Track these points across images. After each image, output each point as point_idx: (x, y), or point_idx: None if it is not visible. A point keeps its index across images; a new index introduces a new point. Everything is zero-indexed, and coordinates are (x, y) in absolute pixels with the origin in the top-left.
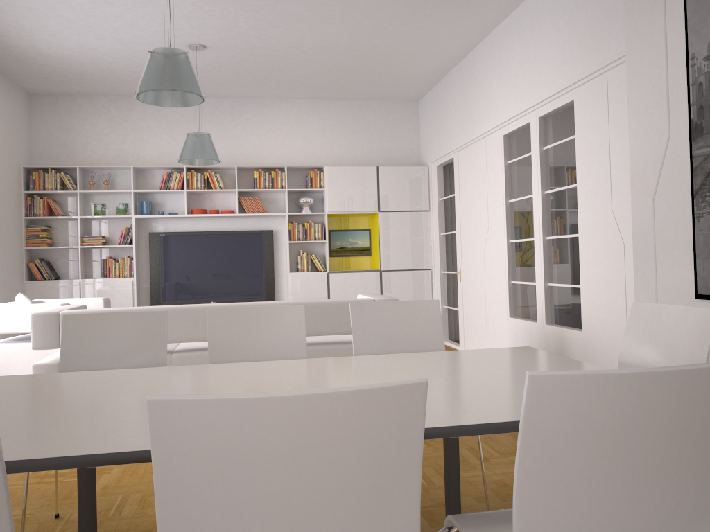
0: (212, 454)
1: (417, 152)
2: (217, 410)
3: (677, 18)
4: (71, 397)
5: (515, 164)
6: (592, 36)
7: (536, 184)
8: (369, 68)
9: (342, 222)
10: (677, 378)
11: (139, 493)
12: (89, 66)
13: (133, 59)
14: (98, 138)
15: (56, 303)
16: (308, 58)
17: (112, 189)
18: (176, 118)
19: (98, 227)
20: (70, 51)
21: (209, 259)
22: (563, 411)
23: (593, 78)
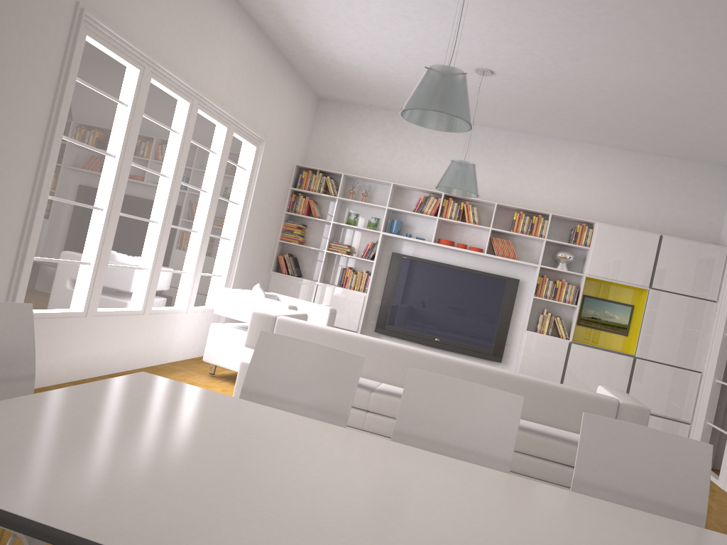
0: None
1: (716, 229)
2: None
3: None
4: (216, 443)
5: None
6: None
7: None
8: (679, 121)
9: (601, 289)
10: None
11: None
12: (376, 78)
13: (418, 76)
14: (368, 149)
15: (284, 303)
16: (606, 99)
17: (369, 202)
18: (447, 142)
19: (347, 236)
20: (361, 61)
21: (444, 293)
22: None
23: None
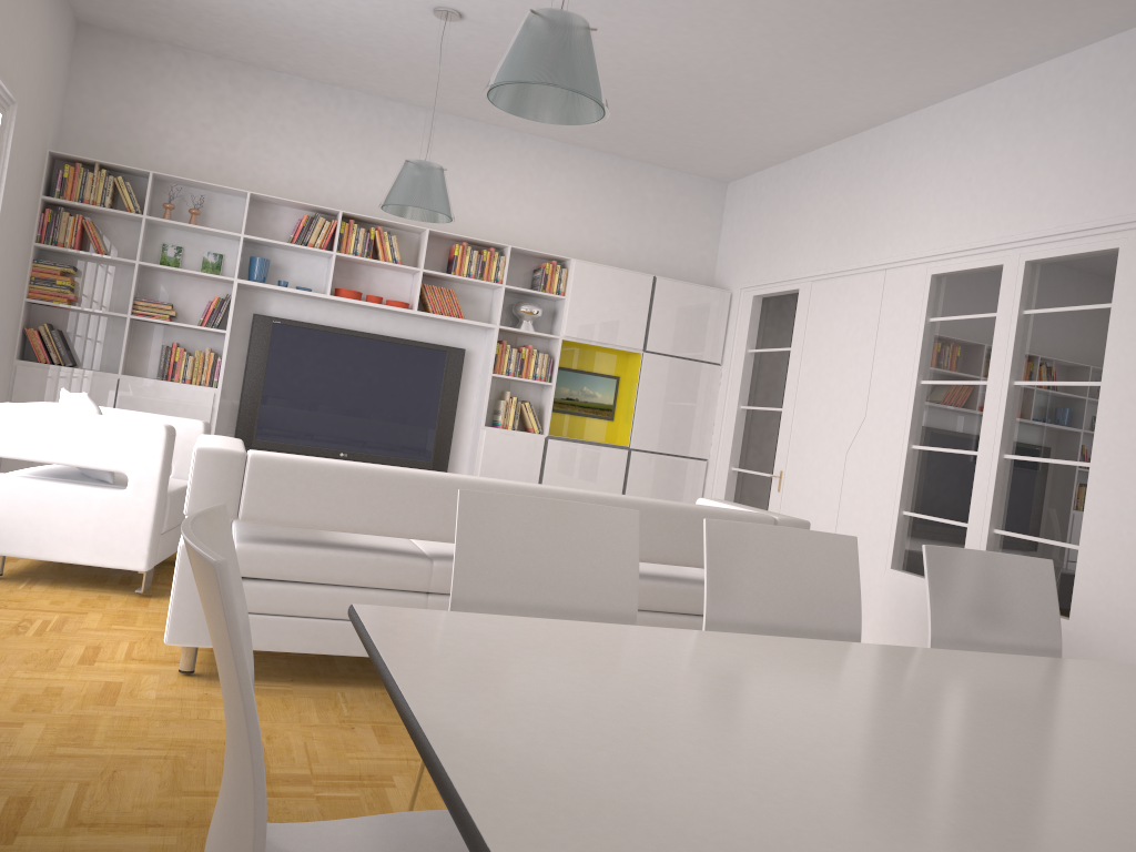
0: None
1: (710, 266)
2: None
3: None
4: (755, 707)
5: (948, 325)
6: None
7: (999, 367)
8: (698, 116)
9: (577, 357)
10: None
11: None
12: None
13: (318, 7)
14: (189, 128)
15: (154, 423)
16: (616, 77)
17: (200, 225)
18: (333, 124)
19: (163, 287)
20: None
21: (349, 379)
22: None
23: None
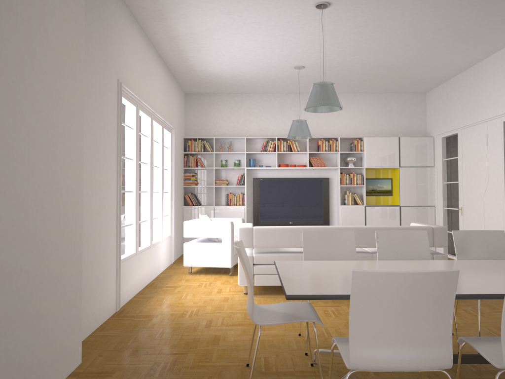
0: None
1: (424, 127)
2: None
3: None
4: None
5: None
6: None
7: None
8: (401, 76)
9: (373, 173)
10: None
11: (331, 327)
12: (229, 78)
13: (257, 74)
14: (223, 119)
15: (226, 221)
16: (365, 71)
17: (231, 151)
18: (269, 106)
19: (223, 174)
20: (223, 71)
21: (288, 195)
22: None
23: None
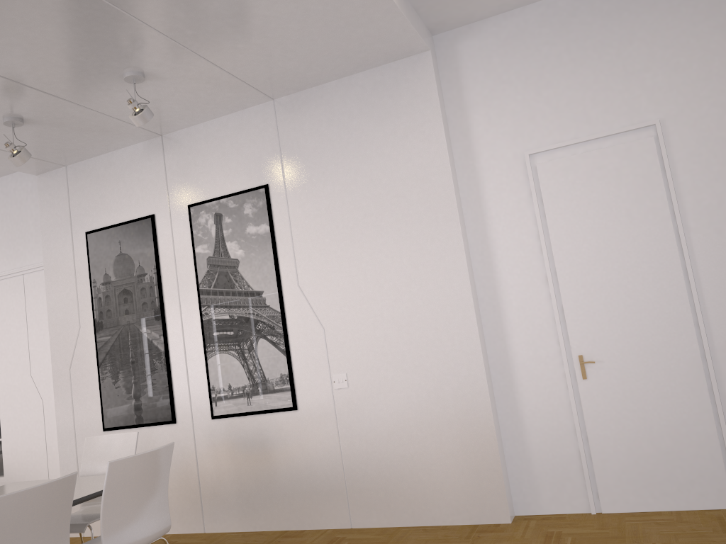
0: (2, 522)
1: None
2: (9, 499)
3: (82, 255)
4: None
5: None
6: (9, 246)
7: None
8: None
9: None
10: (154, 453)
11: None
12: None
13: None
14: None
15: None
16: None
17: None
18: None
19: None
20: None
21: None
22: (120, 474)
23: (11, 277)
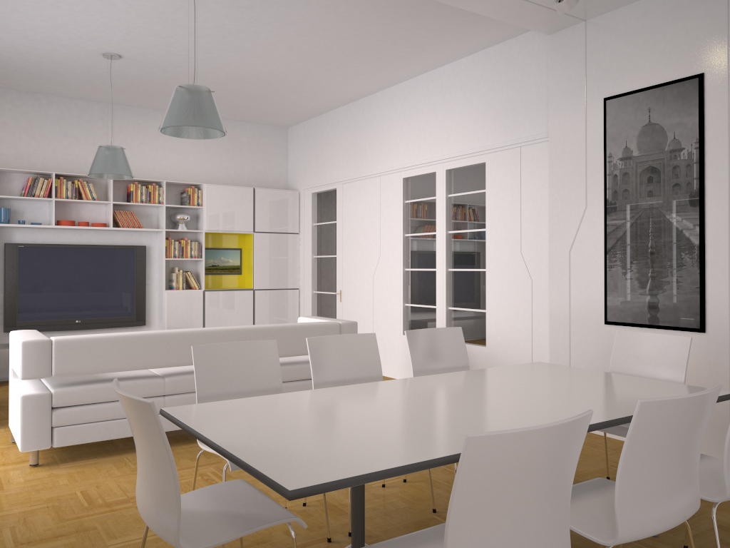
0: (656, 429)
1: (285, 177)
2: (669, 405)
3: (596, 125)
4: (338, 415)
5: (414, 204)
6: (507, 116)
7: (440, 224)
8: (267, 97)
9: (214, 240)
10: None
11: None
12: None
13: (26, 55)
14: None
15: None
16: (217, 81)
17: None
18: (38, 117)
19: None
20: None
21: (75, 274)
22: None
23: (507, 149)
